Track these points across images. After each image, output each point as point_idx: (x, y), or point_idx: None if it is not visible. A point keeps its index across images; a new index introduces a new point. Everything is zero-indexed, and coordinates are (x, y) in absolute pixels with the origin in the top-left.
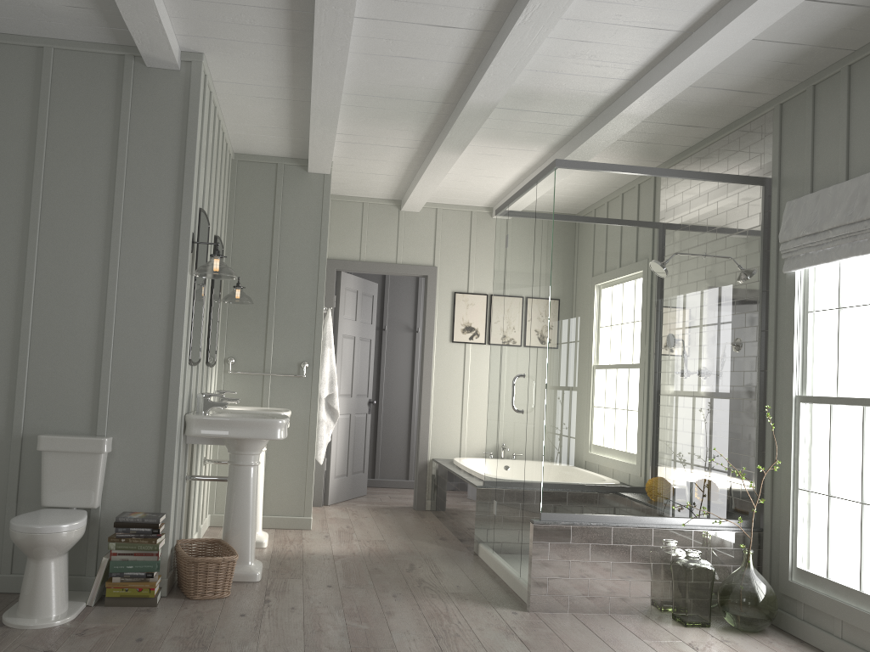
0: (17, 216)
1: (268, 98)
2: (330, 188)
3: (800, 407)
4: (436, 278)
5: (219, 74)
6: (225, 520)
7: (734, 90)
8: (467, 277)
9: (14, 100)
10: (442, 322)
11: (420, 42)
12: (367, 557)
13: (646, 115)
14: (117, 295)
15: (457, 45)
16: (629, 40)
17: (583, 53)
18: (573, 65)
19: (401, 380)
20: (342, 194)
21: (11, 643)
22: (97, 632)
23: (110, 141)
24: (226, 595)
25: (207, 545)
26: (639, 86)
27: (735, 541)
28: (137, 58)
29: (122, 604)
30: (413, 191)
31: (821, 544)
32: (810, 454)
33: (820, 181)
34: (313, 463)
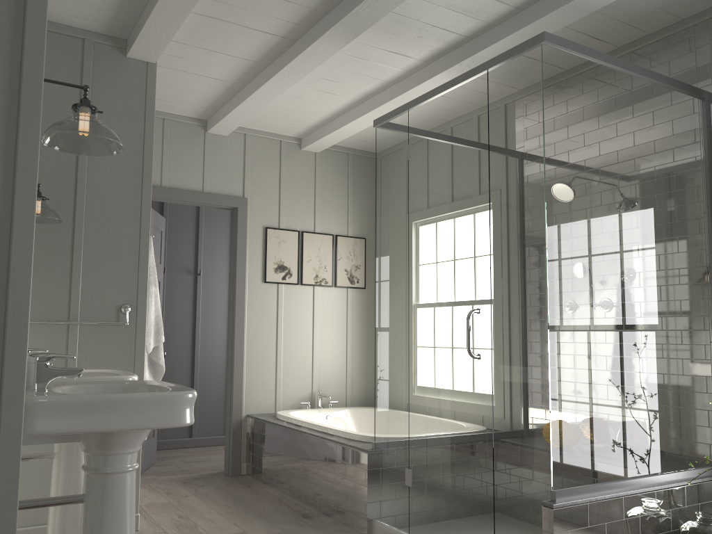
0: None
1: None
2: (156, 82)
3: None
4: (247, 211)
5: None
6: None
7: None
8: (278, 211)
9: None
10: (253, 260)
11: None
12: None
13: (602, 4)
14: None
15: None
16: None
17: None
18: None
19: (182, 328)
20: None
21: None
22: None
23: None
24: None
25: None
26: None
27: None
28: None
29: None
30: (242, 103)
31: None
32: None
33: None
34: None
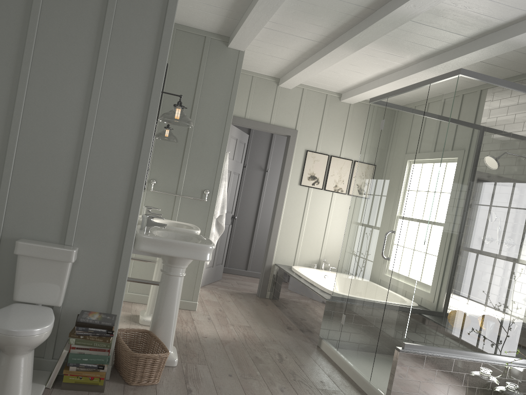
0: (13, 45)
1: None
2: (242, 62)
3: None
4: (296, 139)
5: None
6: (154, 316)
7: None
8: (317, 140)
9: None
10: (295, 170)
11: None
12: (245, 343)
13: None
14: (94, 128)
15: None
16: None
17: None
18: None
19: (251, 203)
20: None
21: None
22: None
23: None
24: (156, 382)
25: (139, 334)
26: None
27: None
28: None
29: (75, 389)
30: (297, 74)
31: None
32: None
33: None
34: (203, 263)
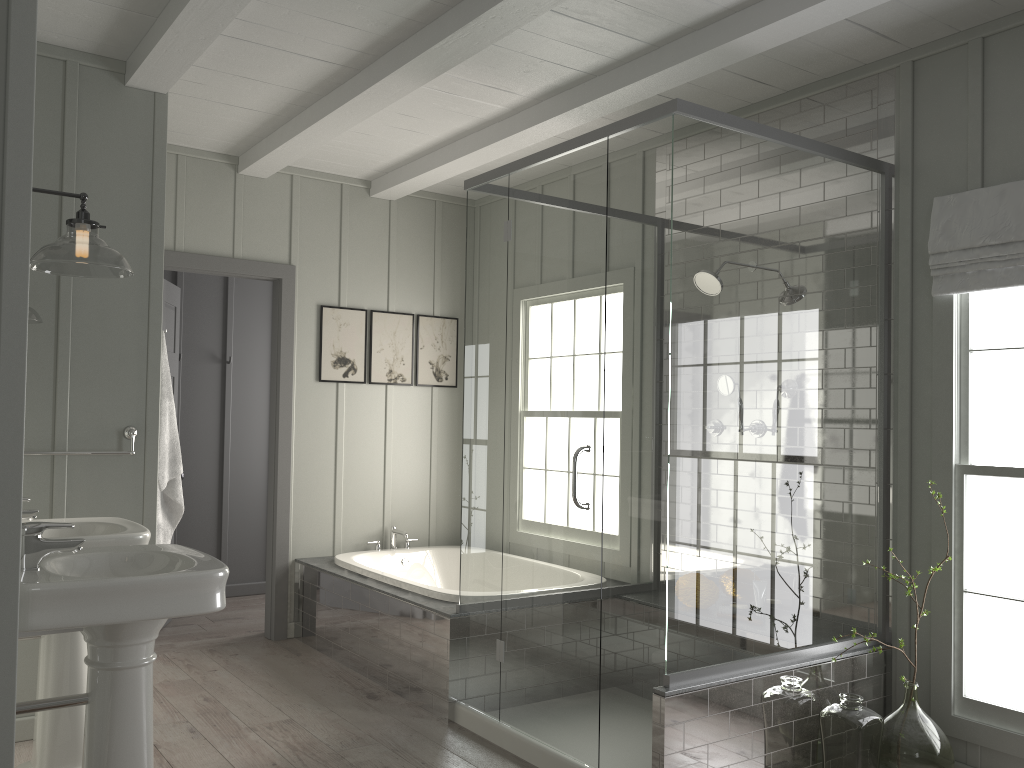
0: None
1: None
2: (167, 120)
3: (964, 481)
4: (294, 284)
5: None
6: None
7: (872, 31)
8: (338, 283)
9: None
10: (304, 350)
11: None
12: None
13: (758, 50)
14: None
15: None
16: None
17: None
18: None
19: (205, 437)
20: None
21: None
22: None
23: None
24: None
25: None
26: None
27: (868, 667)
28: None
29: None
30: (288, 141)
31: (1013, 667)
32: (986, 545)
33: (998, 171)
34: None
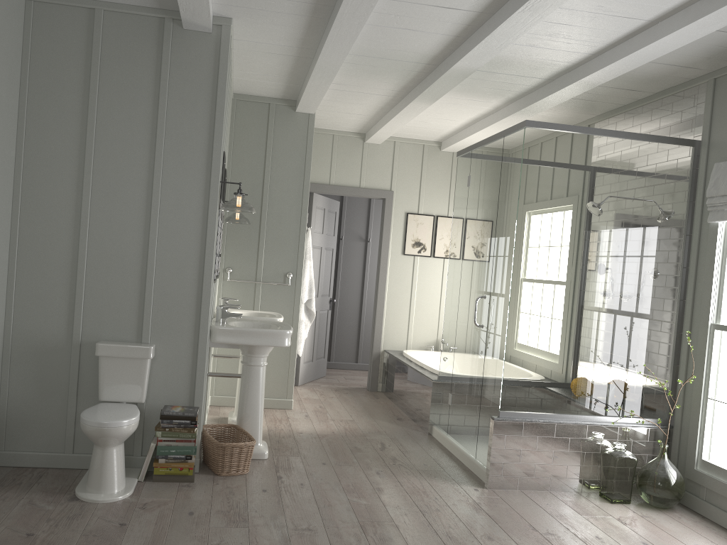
0: (74, 157)
1: (277, 54)
2: (314, 126)
3: (714, 333)
4: (392, 201)
5: (240, 34)
6: (239, 410)
7: (677, 65)
8: (418, 200)
9: (70, 55)
10: (396, 237)
11: (424, 19)
12: (345, 436)
13: (600, 82)
14: (158, 226)
15: (454, 22)
16: (603, 25)
17: (560, 32)
18: (548, 41)
19: (354, 281)
20: (316, 127)
21: (90, 516)
22: (155, 506)
23: (152, 93)
24: (246, 472)
25: (225, 429)
26: (600, 60)
27: (651, 435)
28: (175, 20)
29: (167, 480)
30: (380, 129)
31: (726, 443)
32: (721, 372)
33: None
34: (294, 355)
